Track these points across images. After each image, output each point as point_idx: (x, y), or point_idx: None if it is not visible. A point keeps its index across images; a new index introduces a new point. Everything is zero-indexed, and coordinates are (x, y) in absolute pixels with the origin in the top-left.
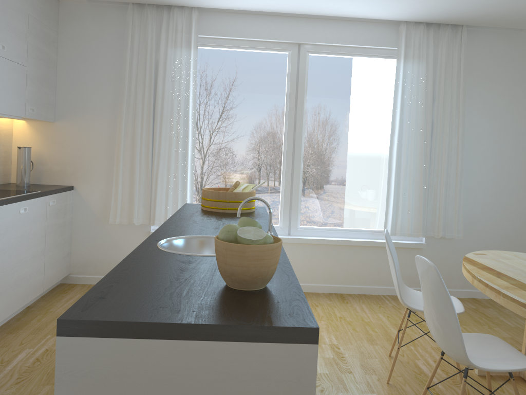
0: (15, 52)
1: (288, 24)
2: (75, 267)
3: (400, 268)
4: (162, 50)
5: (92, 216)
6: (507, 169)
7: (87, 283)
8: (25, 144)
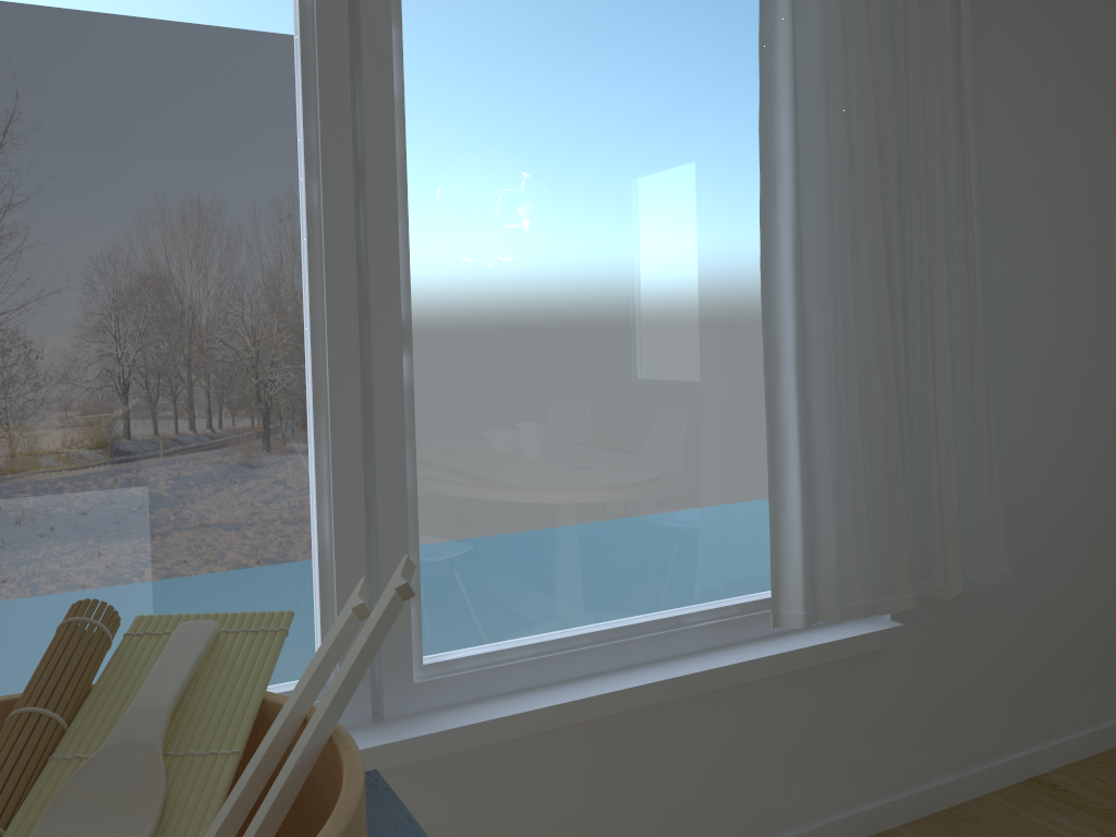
0: None
1: None
2: None
3: (826, 740)
4: None
5: None
6: (1080, 319)
7: None
8: None
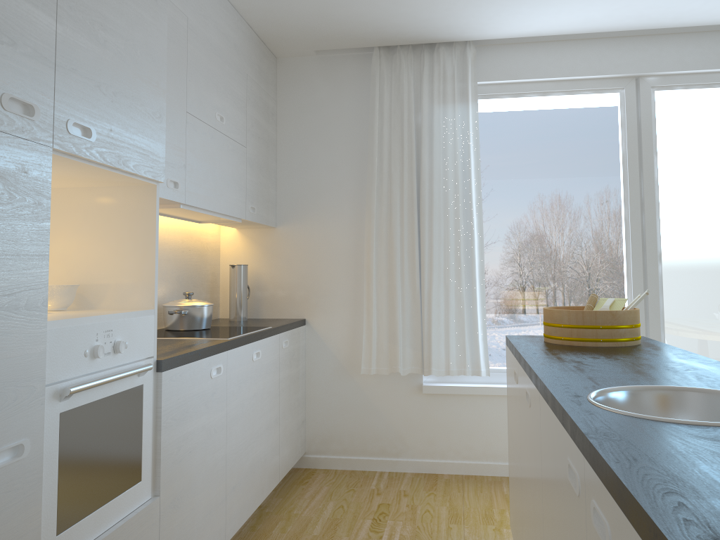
0: (233, 126)
1: (617, 49)
2: (313, 443)
3: None
4: (425, 109)
5: (333, 363)
6: None
7: (331, 468)
8: (237, 262)
